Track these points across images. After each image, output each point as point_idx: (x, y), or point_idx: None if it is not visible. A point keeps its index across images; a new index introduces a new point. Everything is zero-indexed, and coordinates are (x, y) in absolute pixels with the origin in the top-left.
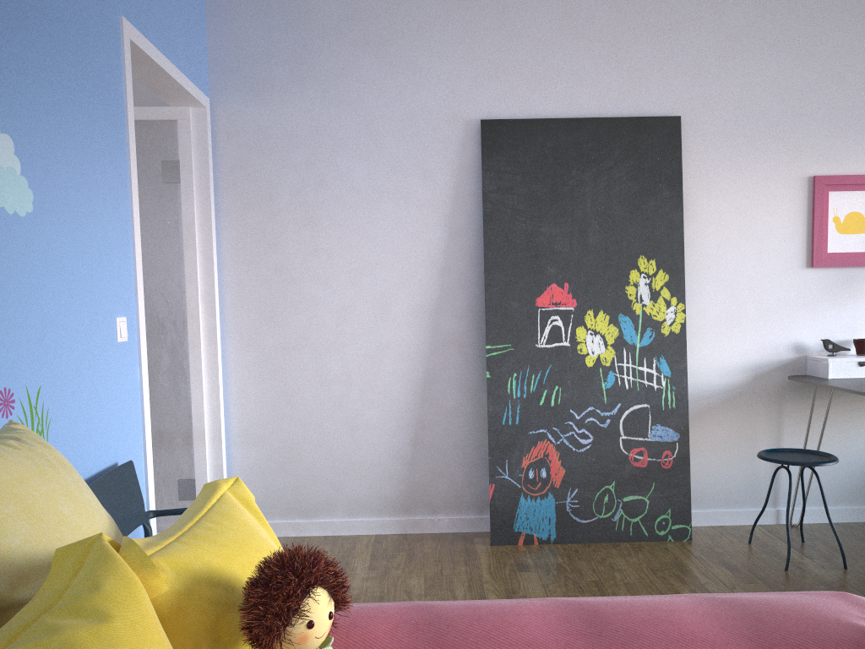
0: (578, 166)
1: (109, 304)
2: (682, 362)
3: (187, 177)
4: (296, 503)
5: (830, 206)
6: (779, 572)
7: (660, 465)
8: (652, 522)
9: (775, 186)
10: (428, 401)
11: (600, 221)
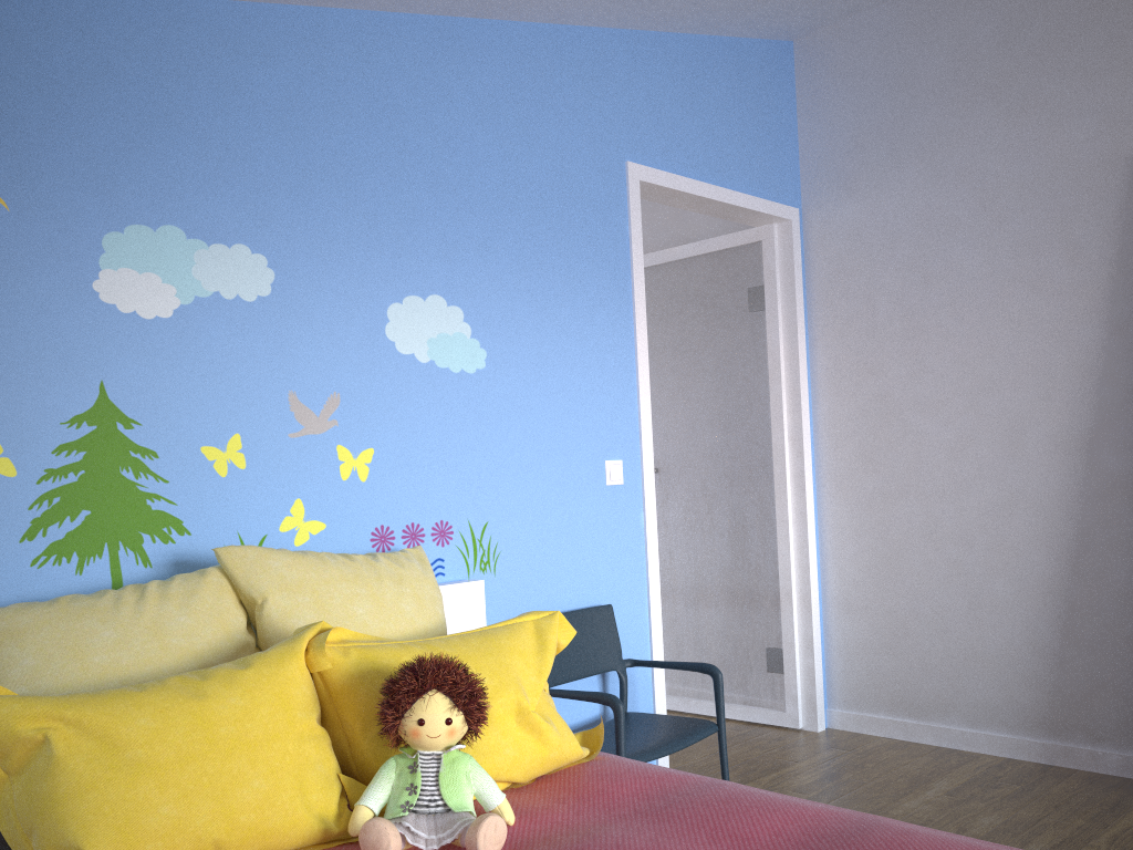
0: None
1: (594, 447)
2: None
3: (772, 301)
4: (902, 696)
5: None
6: None
7: None
8: None
9: None
10: (1083, 575)
11: None
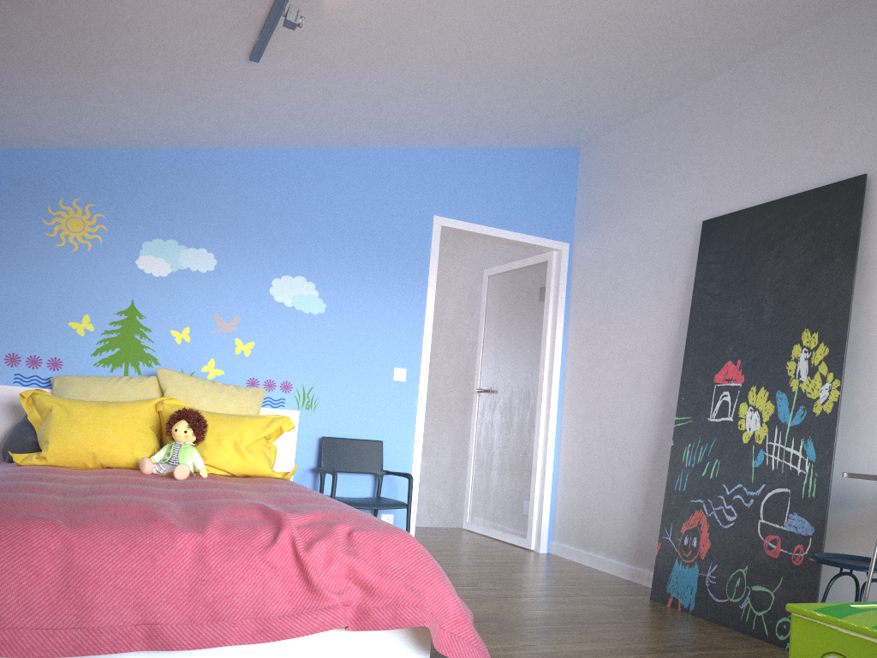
0: (765, 247)
1: (388, 360)
2: (828, 446)
3: (547, 296)
4: (581, 536)
5: None
6: None
7: (790, 559)
8: (773, 622)
9: None
10: (656, 467)
11: (774, 297)
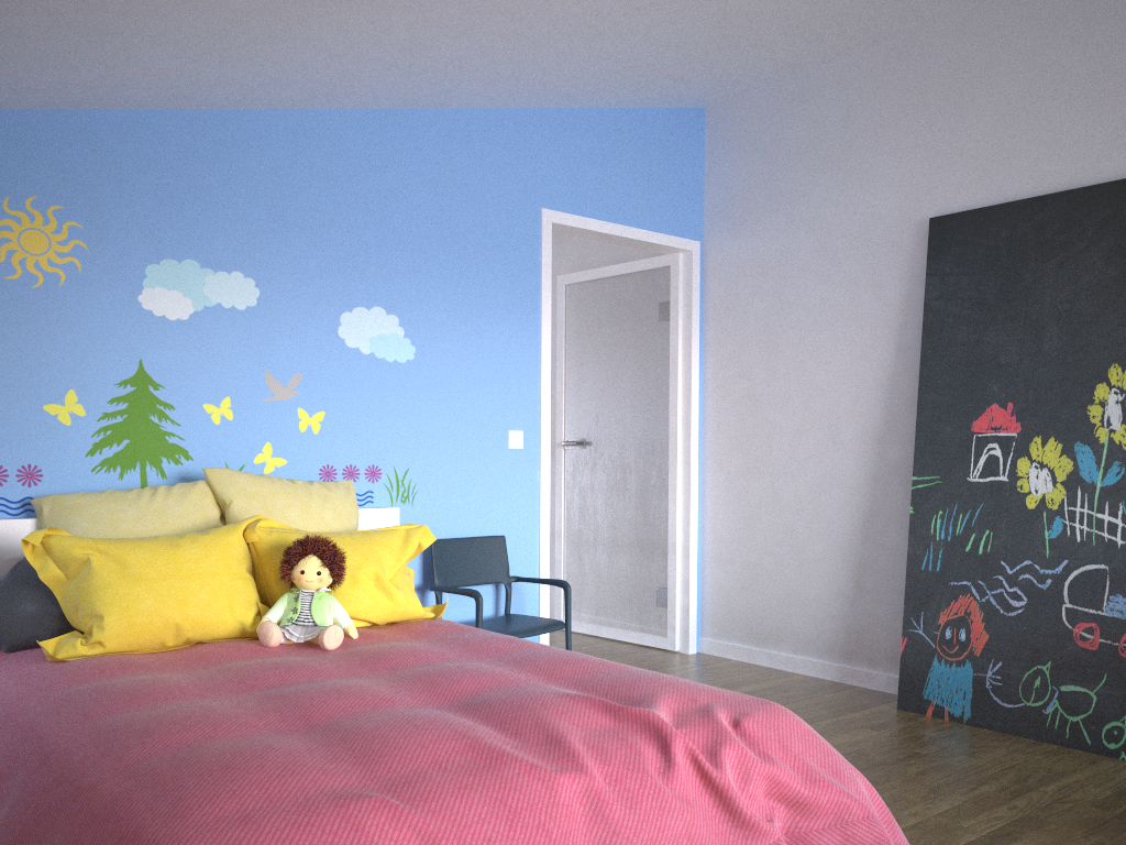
0: (1037, 256)
1: (500, 420)
2: None
3: (674, 314)
4: (750, 629)
5: None
6: None
7: (1116, 651)
8: (1098, 728)
9: None
10: (870, 538)
11: (1060, 323)
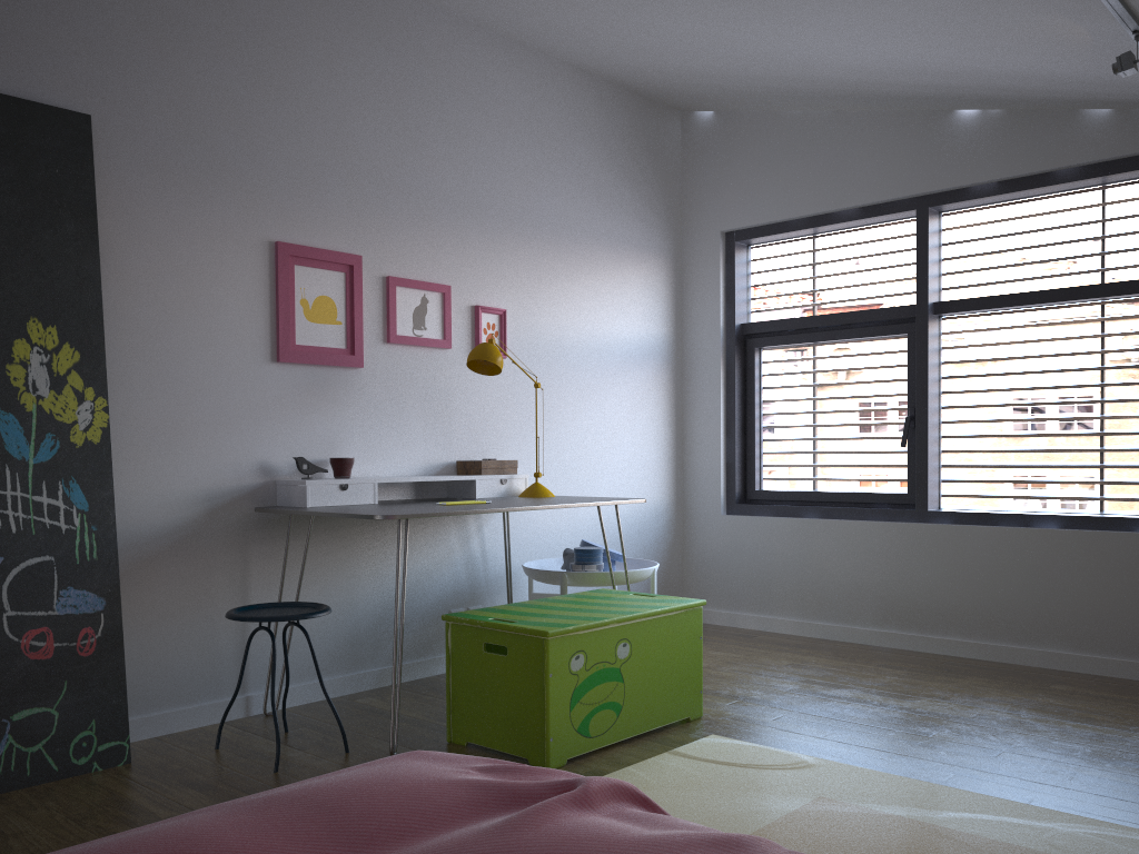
0: None
1: None
2: (106, 488)
3: None
4: None
5: (297, 284)
6: (268, 776)
7: (76, 652)
8: (66, 747)
9: (229, 246)
10: None
11: None
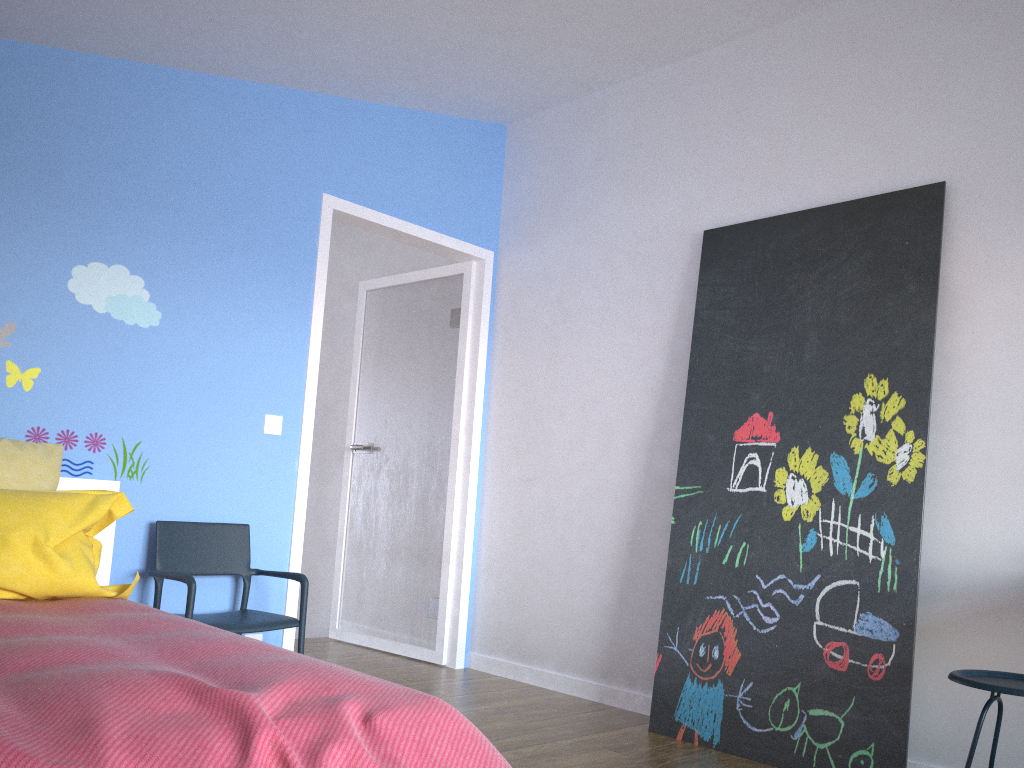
0: (801, 267)
1: (257, 402)
2: (913, 526)
3: (464, 321)
4: (517, 644)
5: None
6: None
7: (865, 673)
8: (845, 756)
9: None
10: (636, 551)
11: (820, 333)
